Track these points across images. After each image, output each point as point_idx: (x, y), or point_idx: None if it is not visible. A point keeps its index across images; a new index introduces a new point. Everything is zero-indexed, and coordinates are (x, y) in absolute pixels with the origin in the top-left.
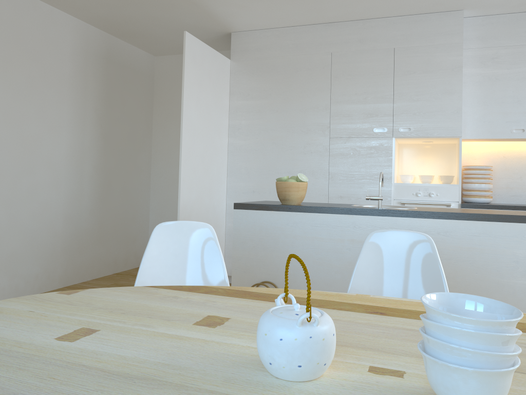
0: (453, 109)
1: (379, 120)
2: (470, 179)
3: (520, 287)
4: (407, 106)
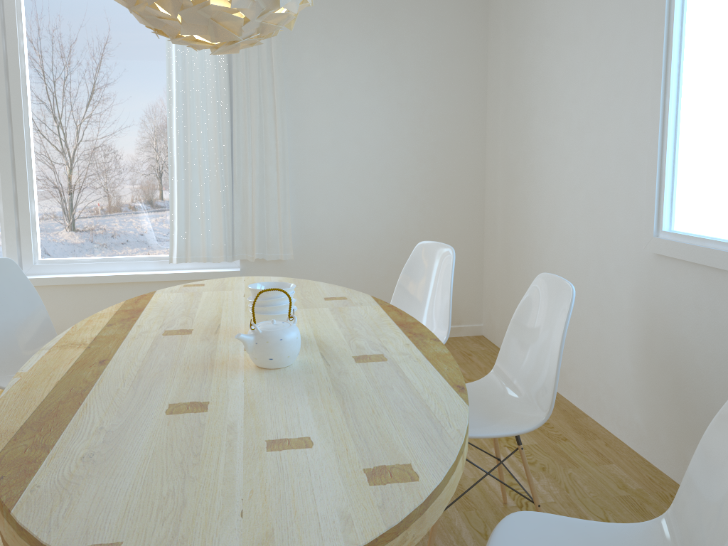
0: None
1: None
2: None
3: None
4: None
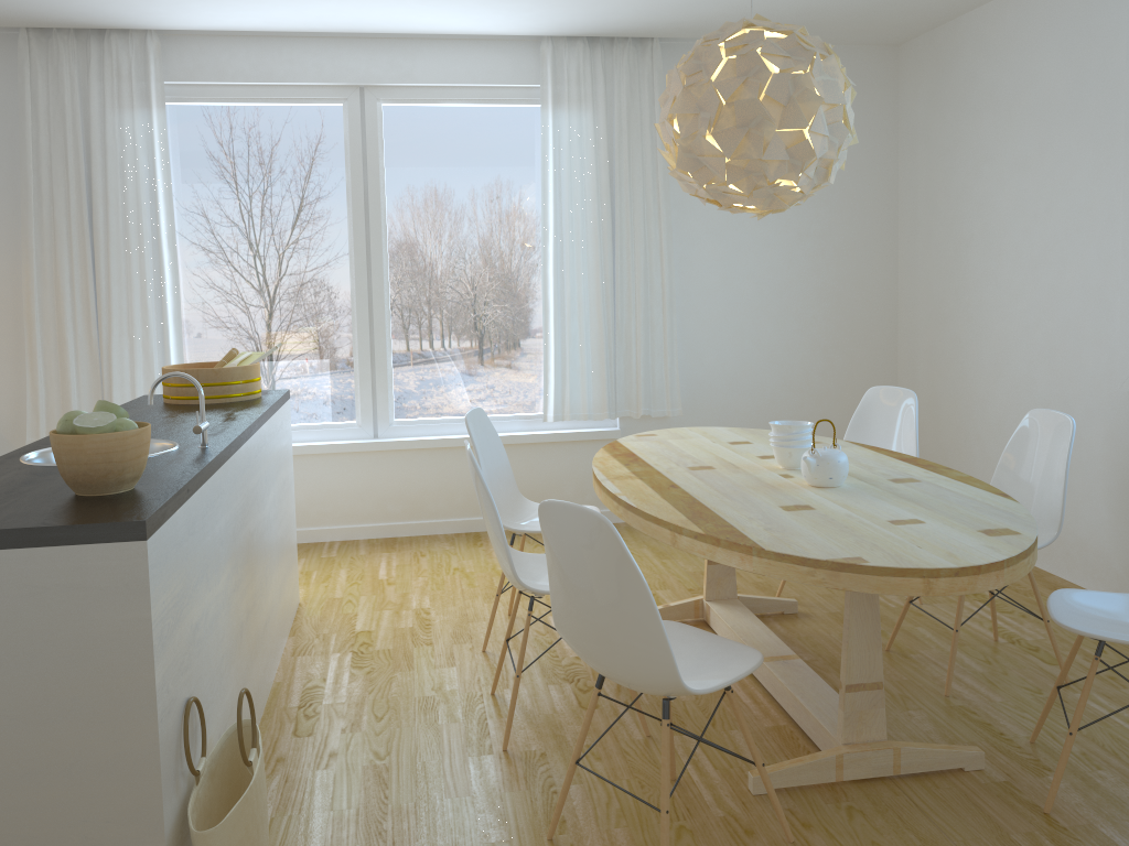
0: None
1: None
2: None
3: (268, 513)
4: None
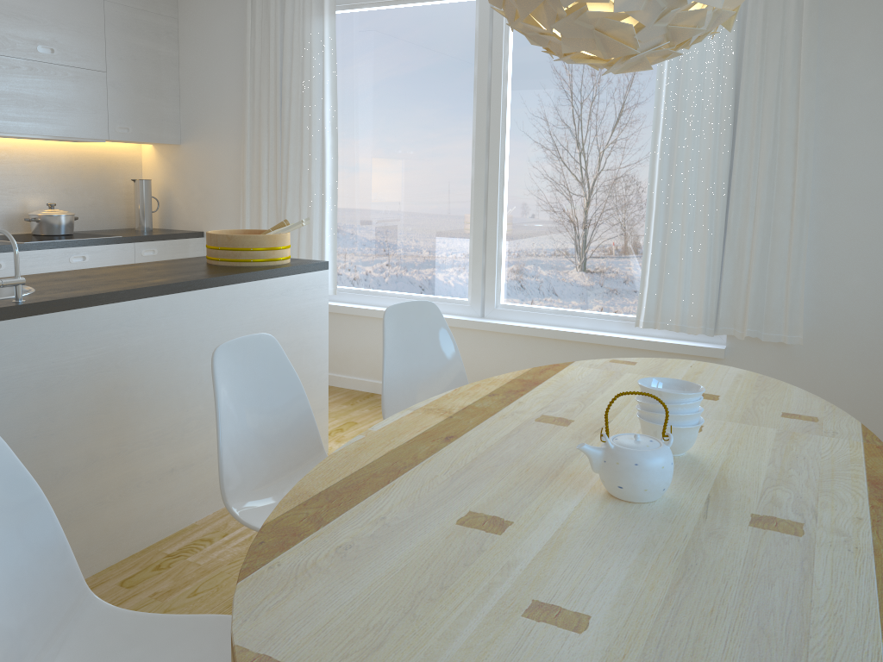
0: None
1: None
2: None
3: (206, 371)
4: None
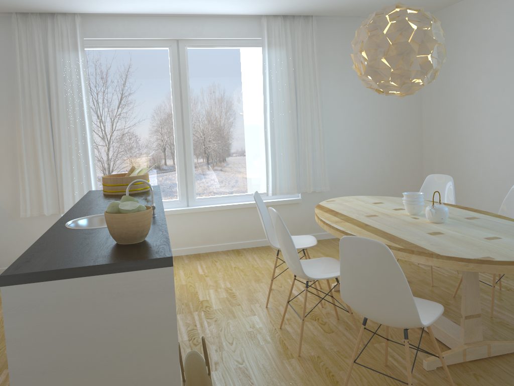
0: None
1: None
2: None
3: None
4: None
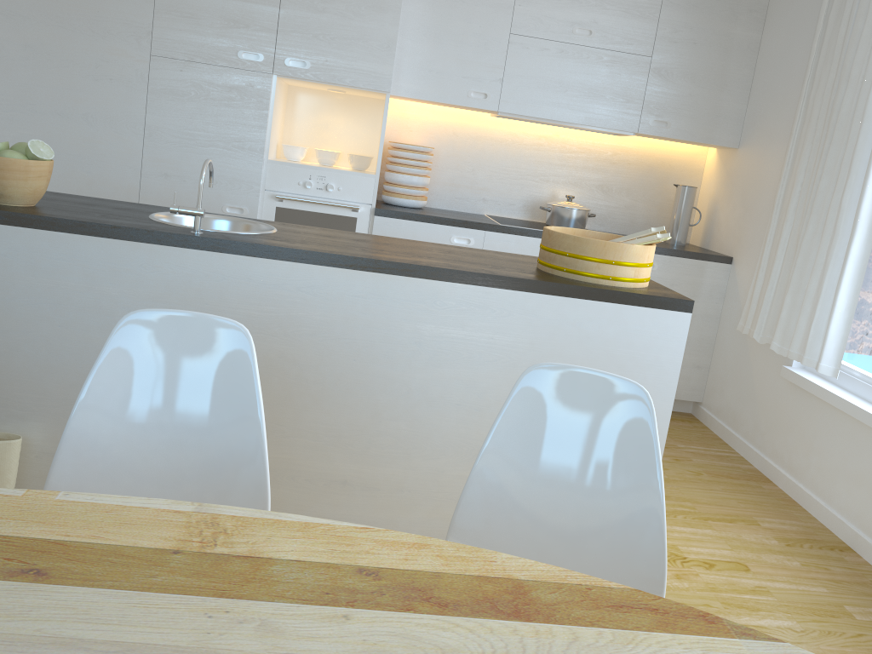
0: (383, 40)
1: (251, 37)
2: (397, 166)
3: (418, 384)
4: (305, 19)
